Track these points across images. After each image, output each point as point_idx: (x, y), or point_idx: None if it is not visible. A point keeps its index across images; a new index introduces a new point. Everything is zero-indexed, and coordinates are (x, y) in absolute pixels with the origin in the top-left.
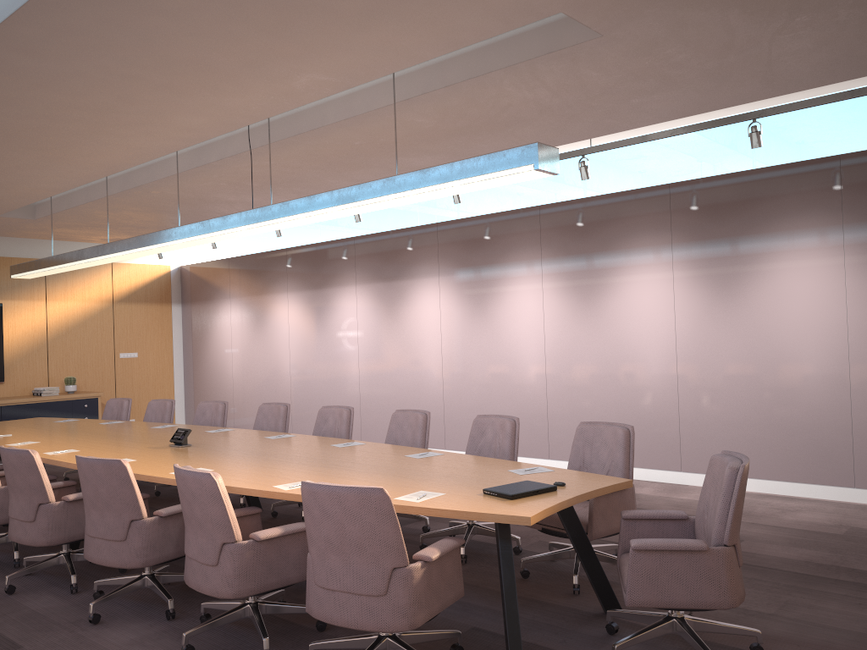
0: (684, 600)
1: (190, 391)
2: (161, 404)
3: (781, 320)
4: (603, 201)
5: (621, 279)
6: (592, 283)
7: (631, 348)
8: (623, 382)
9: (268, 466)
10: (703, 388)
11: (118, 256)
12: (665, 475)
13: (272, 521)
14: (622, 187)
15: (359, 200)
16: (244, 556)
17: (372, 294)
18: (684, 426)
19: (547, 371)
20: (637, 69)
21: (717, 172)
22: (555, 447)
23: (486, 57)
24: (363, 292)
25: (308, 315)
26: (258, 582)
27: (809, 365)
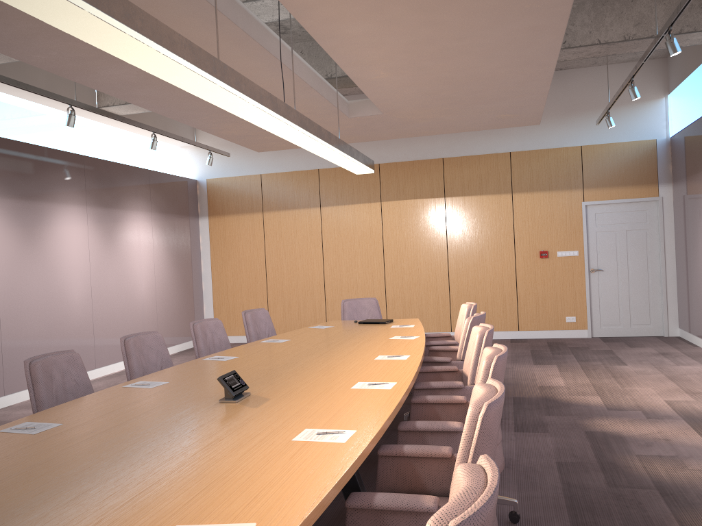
0: None
1: None
2: None
3: (61, 261)
4: None
5: None
6: None
7: None
8: None
9: (350, 351)
10: (18, 317)
11: (146, 45)
12: None
13: None
14: None
15: (344, 152)
16: None
17: None
18: (6, 354)
19: None
20: None
21: None
22: None
23: (330, 94)
24: None
25: None
26: None
27: (75, 292)
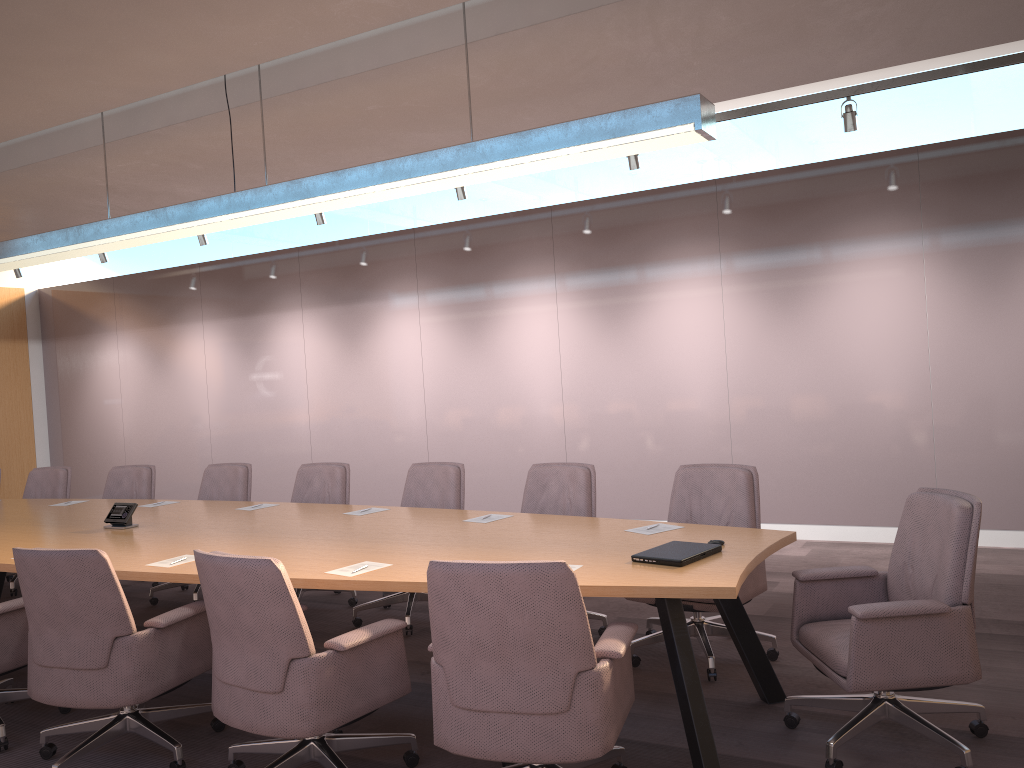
0: (921, 677)
1: (60, 457)
2: (49, 474)
3: (852, 339)
4: (633, 200)
5: (658, 295)
6: (621, 300)
7: (671, 378)
8: (662, 419)
9: (286, 546)
10: (760, 422)
11: (7, 262)
12: None
13: None
14: (652, 184)
15: (418, 175)
16: (323, 675)
17: (326, 321)
18: None
19: (565, 409)
20: (775, 15)
21: (768, 166)
22: None
23: None
24: (313, 318)
25: (234, 350)
26: (342, 710)
27: (885, 390)
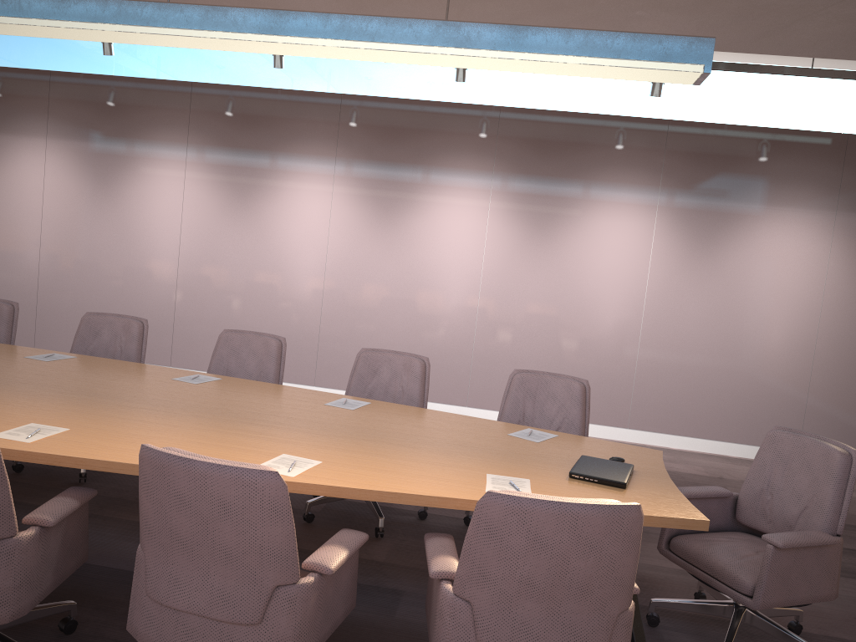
0: (805, 597)
1: None
2: None
3: (589, 268)
4: (423, 107)
5: (431, 199)
6: (396, 196)
7: (431, 274)
8: (417, 309)
9: (157, 422)
10: (502, 324)
11: None
12: (449, 409)
13: (21, 480)
14: (436, 96)
15: (384, 41)
16: (309, 603)
17: (75, 156)
18: (477, 362)
19: (325, 287)
20: None
21: (540, 106)
22: (324, 373)
23: None
24: (59, 150)
25: None
26: (315, 639)
27: (607, 313)
